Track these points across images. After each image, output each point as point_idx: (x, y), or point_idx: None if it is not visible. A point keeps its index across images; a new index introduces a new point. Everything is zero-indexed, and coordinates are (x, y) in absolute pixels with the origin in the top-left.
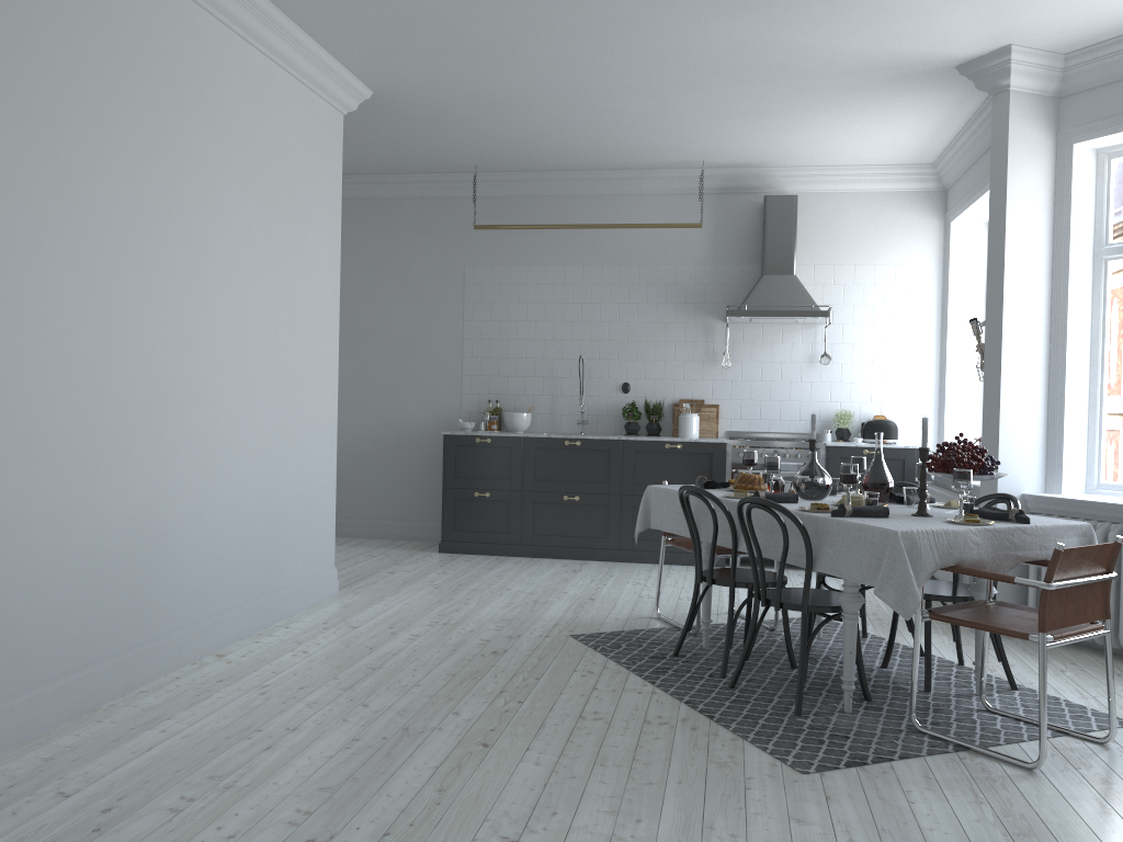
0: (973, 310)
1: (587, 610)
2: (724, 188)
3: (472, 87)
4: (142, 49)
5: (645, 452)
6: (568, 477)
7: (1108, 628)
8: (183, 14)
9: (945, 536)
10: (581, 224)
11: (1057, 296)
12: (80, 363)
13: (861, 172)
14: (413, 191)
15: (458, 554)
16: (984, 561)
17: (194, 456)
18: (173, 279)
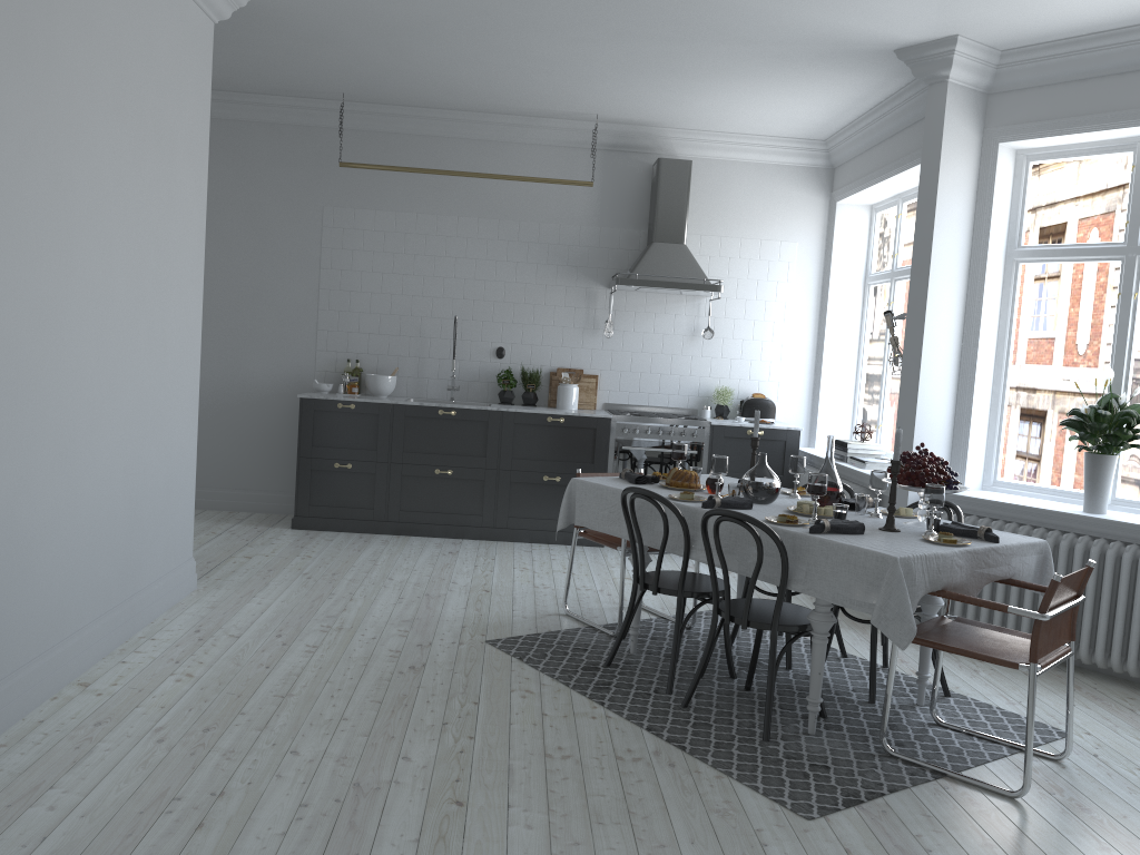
0: (852, 292)
1: (488, 605)
2: (614, 145)
3: (372, 8)
4: None
5: (525, 425)
6: (441, 449)
7: (1072, 650)
8: None
9: (936, 560)
10: (463, 171)
11: (973, 295)
12: None
13: (754, 142)
14: (265, 115)
15: (314, 530)
16: (963, 584)
17: (55, 445)
18: (36, 223)
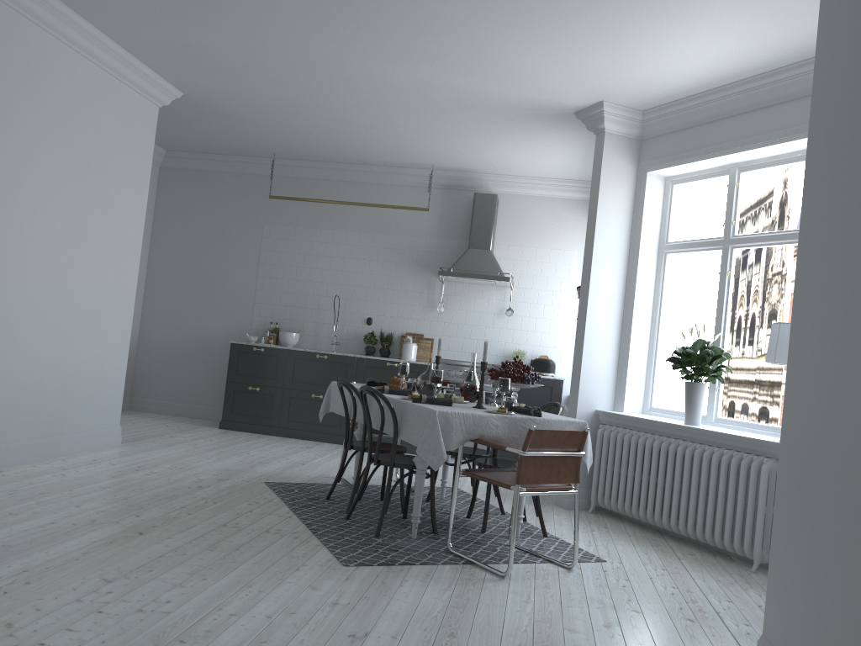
0: None
1: (293, 469)
2: (450, 185)
3: (250, 96)
4: None
5: (372, 367)
6: (316, 381)
7: (577, 489)
8: (18, 27)
9: (472, 418)
10: (345, 201)
11: (630, 275)
12: None
13: (544, 182)
14: (232, 167)
15: (233, 430)
16: (502, 438)
17: None
18: None
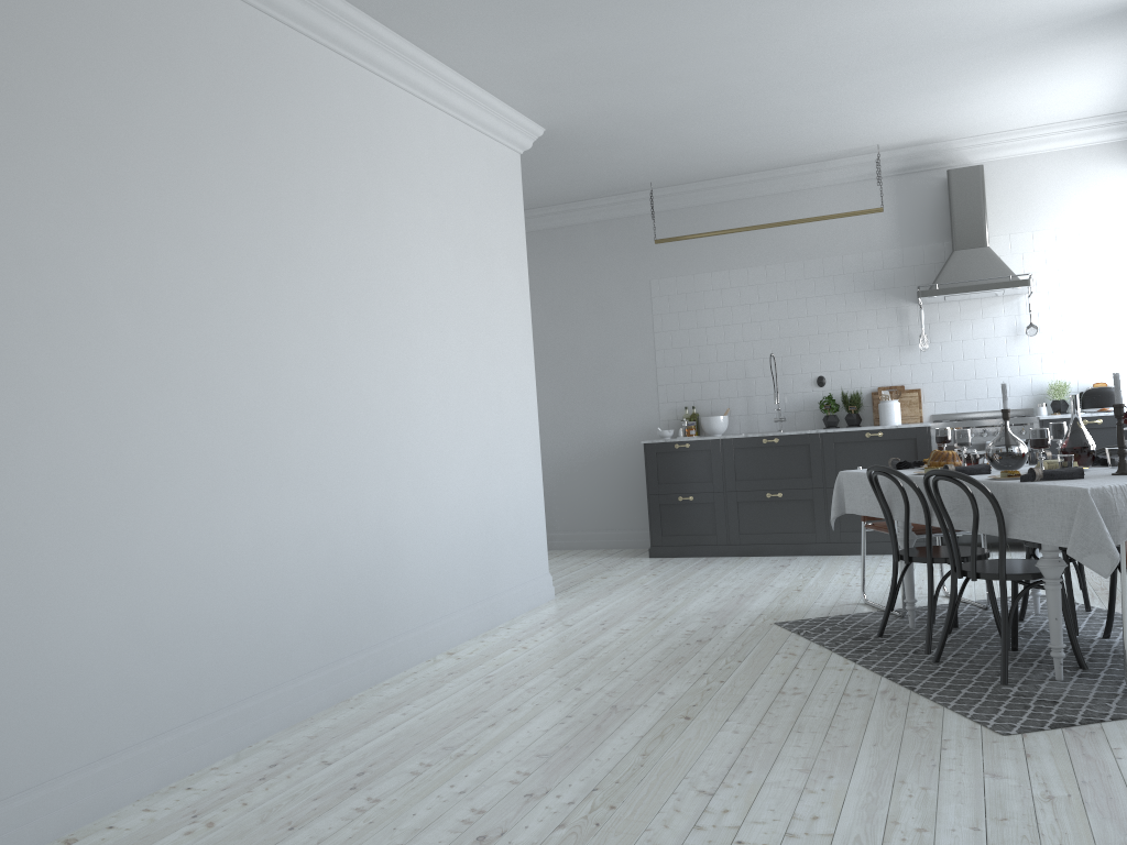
0: None
1: (792, 600)
2: (904, 168)
3: (635, 109)
4: (339, 125)
5: (845, 443)
6: (769, 475)
7: None
8: (370, 89)
9: None
10: (759, 224)
11: None
12: (311, 400)
13: (1052, 131)
14: (595, 215)
15: (668, 557)
16: None
17: (413, 476)
18: (382, 320)
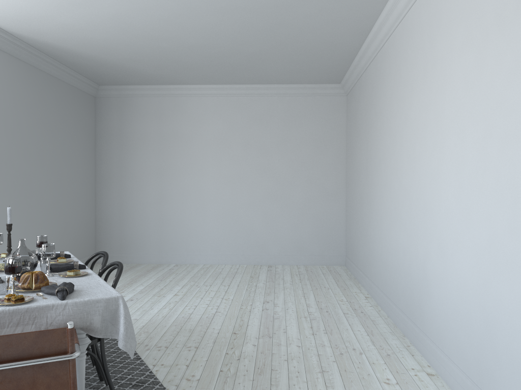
0: None
1: None
2: None
3: None
4: (421, 36)
5: None
6: None
7: None
8: None
9: None
10: None
11: None
12: (407, 190)
13: None
14: None
15: None
16: None
17: (438, 243)
18: (430, 140)
